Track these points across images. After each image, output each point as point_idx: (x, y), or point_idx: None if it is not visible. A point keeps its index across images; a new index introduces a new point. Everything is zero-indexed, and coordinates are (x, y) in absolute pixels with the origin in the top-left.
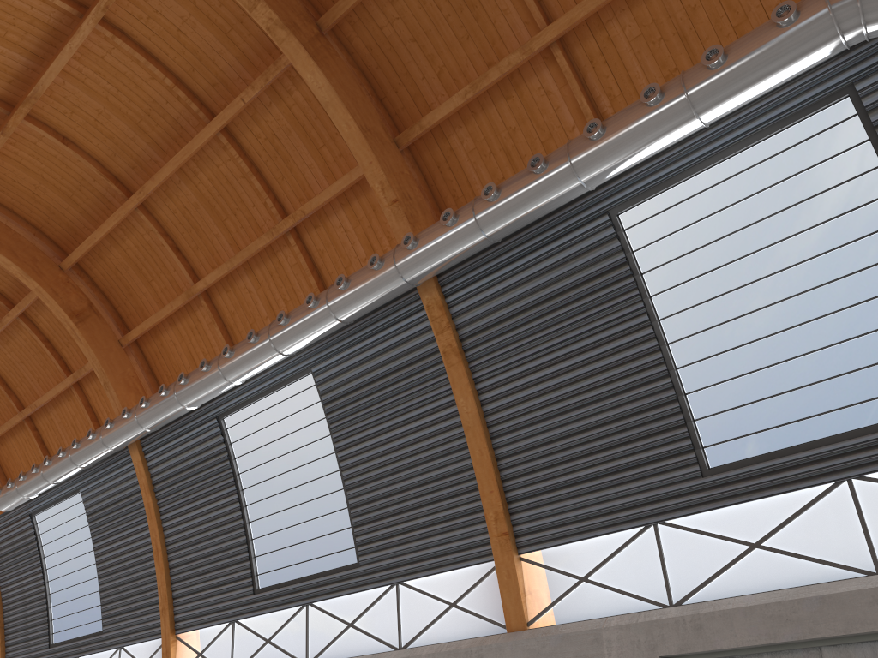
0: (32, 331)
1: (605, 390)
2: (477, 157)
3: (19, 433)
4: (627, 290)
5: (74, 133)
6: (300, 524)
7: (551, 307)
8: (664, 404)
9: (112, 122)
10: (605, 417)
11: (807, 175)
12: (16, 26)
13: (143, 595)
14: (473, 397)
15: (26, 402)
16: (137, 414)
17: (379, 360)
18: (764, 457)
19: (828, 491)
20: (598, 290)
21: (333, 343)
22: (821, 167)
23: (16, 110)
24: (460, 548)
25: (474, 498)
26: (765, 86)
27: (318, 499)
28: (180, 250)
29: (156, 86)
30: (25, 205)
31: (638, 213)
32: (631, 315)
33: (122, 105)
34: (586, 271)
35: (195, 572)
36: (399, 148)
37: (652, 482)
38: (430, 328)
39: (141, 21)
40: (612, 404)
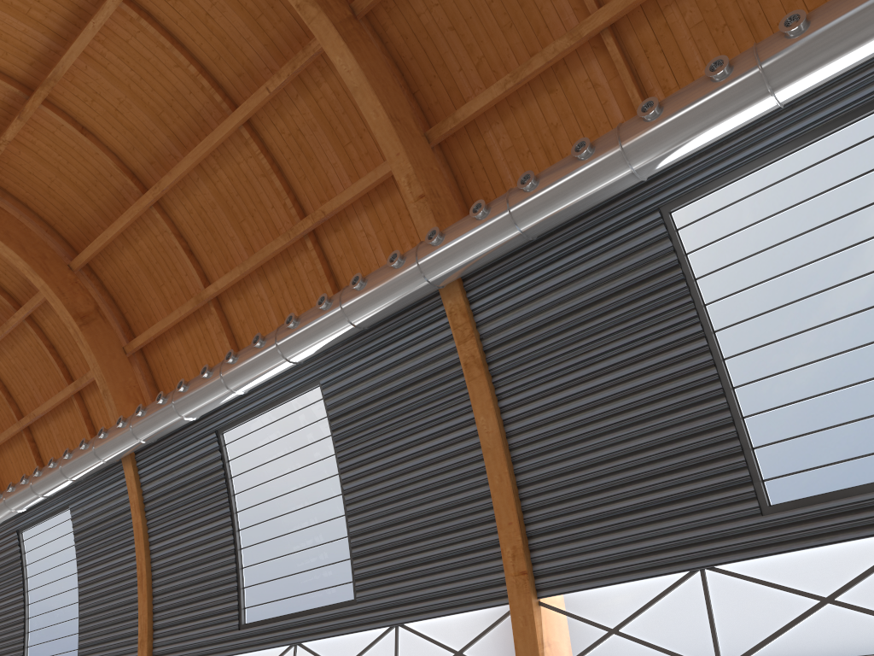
0: (37, 336)
1: (648, 410)
2: (513, 156)
3: (16, 445)
4: (678, 296)
5: (93, 123)
6: (295, 553)
7: (589, 315)
8: (717, 428)
9: (133, 112)
10: (647, 442)
11: None
12: (40, 3)
13: (123, 625)
14: (495, 415)
15: (26, 411)
16: (132, 423)
17: (393, 372)
18: (839, 494)
19: None
20: (645, 296)
21: (345, 352)
22: None
23: (35, 92)
24: (470, 588)
25: (490, 530)
26: (854, 56)
27: (316, 526)
28: (193, 253)
29: (180, 75)
30: (39, 199)
31: (694, 211)
32: (681, 325)
33: (144, 95)
34: (631, 275)
35: (179, 602)
36: (430, 144)
37: (700, 519)
38: (452, 338)
39: (168, 3)
40: (655, 427)
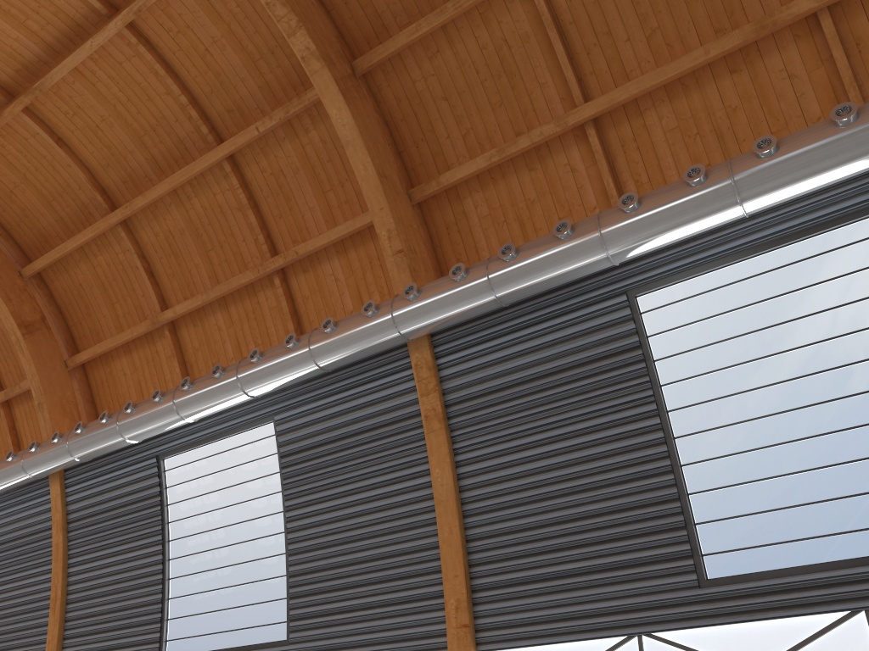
0: None
1: (600, 479)
2: (489, 223)
3: None
4: (636, 375)
5: (70, 136)
6: (228, 588)
7: (551, 383)
8: (663, 502)
9: (114, 131)
10: (596, 509)
11: (842, 281)
12: (39, 15)
13: (27, 649)
14: (451, 468)
15: None
16: (69, 440)
17: (351, 416)
18: (771, 574)
19: (843, 620)
20: (605, 371)
21: (304, 392)
22: (858, 275)
23: (17, 99)
24: (409, 637)
25: (434, 581)
26: (814, 182)
27: (254, 562)
28: (154, 275)
29: (169, 103)
30: None
31: (657, 298)
32: (638, 402)
33: (128, 116)
34: (594, 350)
35: (95, 629)
36: (411, 202)
37: (641, 587)
38: (414, 389)
39: (169, 34)
40: (605, 495)
